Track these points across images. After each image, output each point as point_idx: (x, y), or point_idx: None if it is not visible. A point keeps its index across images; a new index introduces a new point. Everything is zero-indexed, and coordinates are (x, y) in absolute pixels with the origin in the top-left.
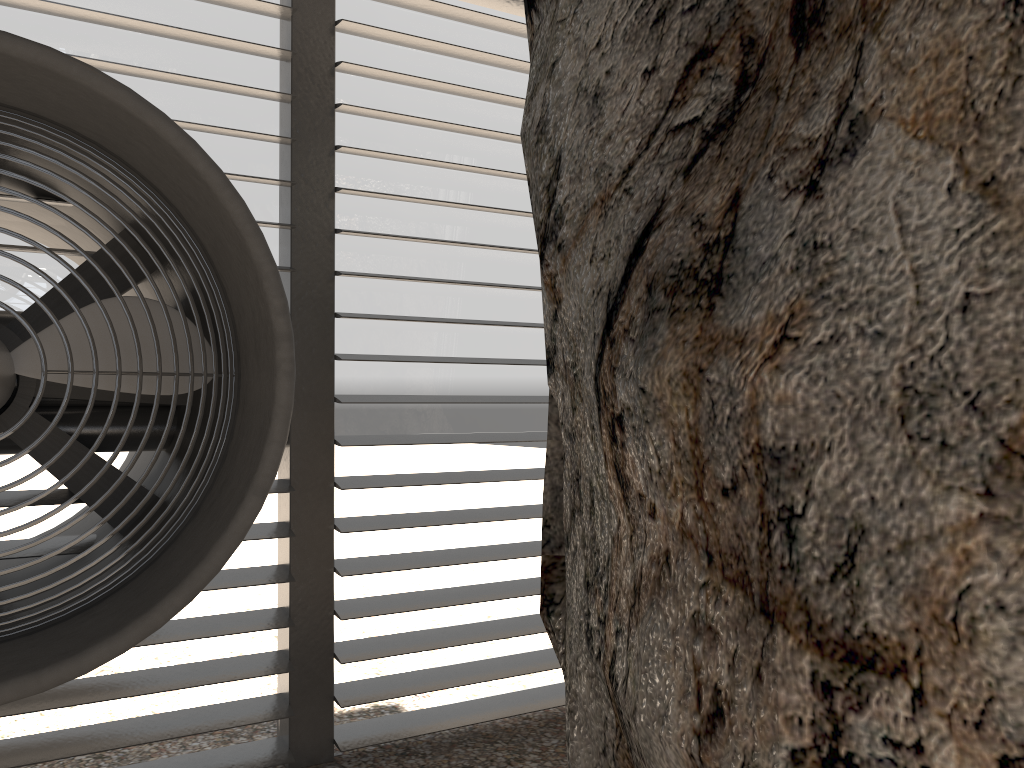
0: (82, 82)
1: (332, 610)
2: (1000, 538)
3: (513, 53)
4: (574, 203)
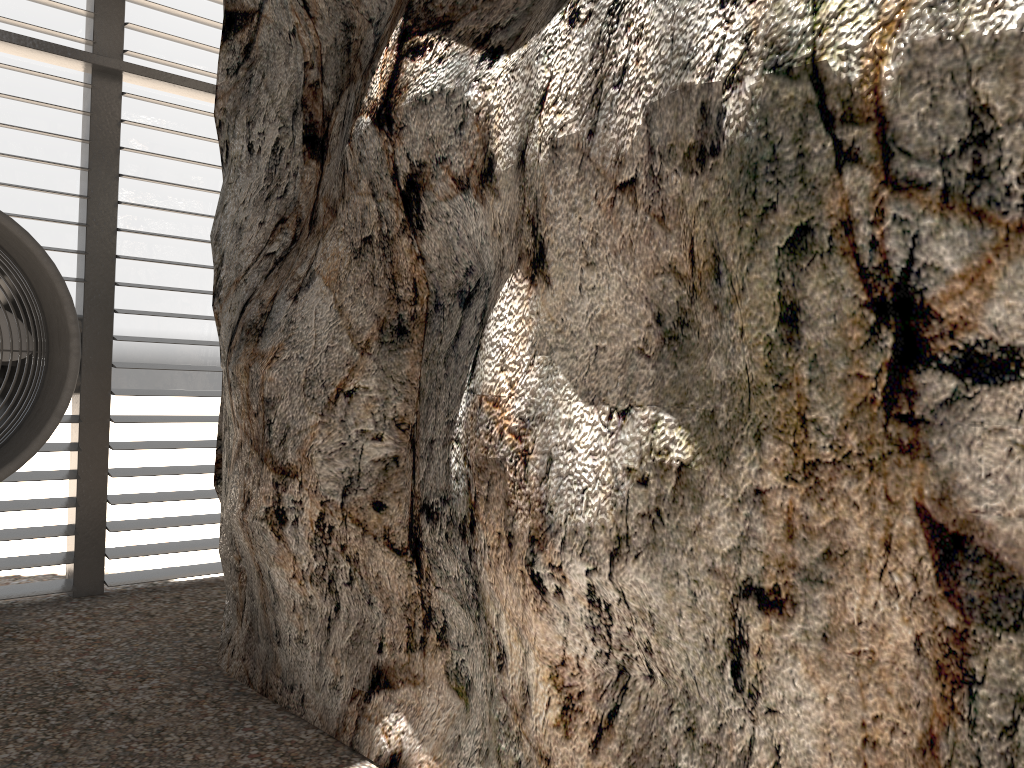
0: None
1: (106, 499)
2: (323, 429)
3: None
4: (227, 280)
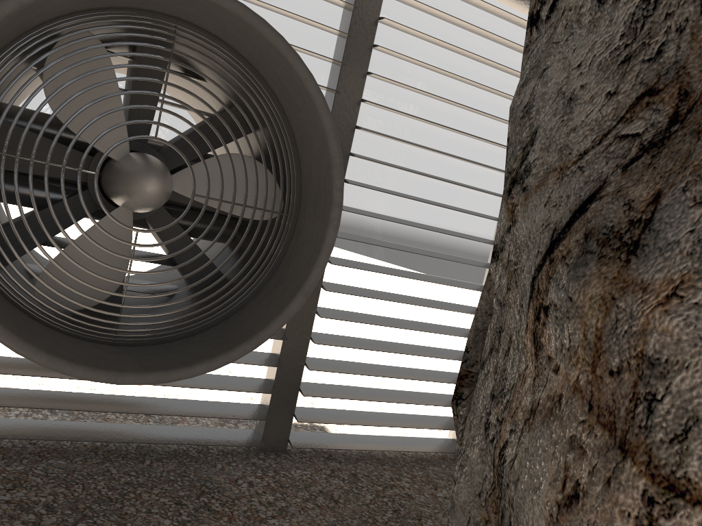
0: (257, 29)
1: (304, 362)
2: None
3: (491, 27)
4: (540, 164)
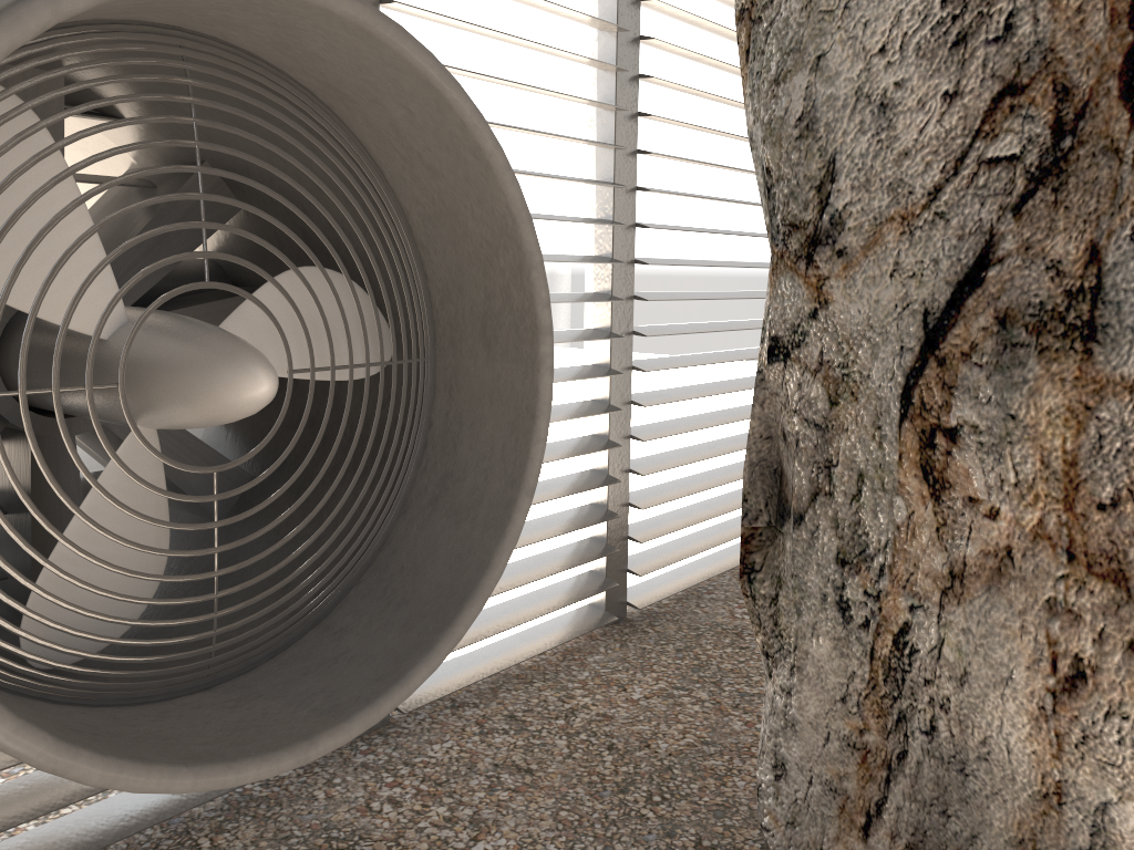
0: (394, 46)
1: None
2: None
3: None
4: (859, 212)
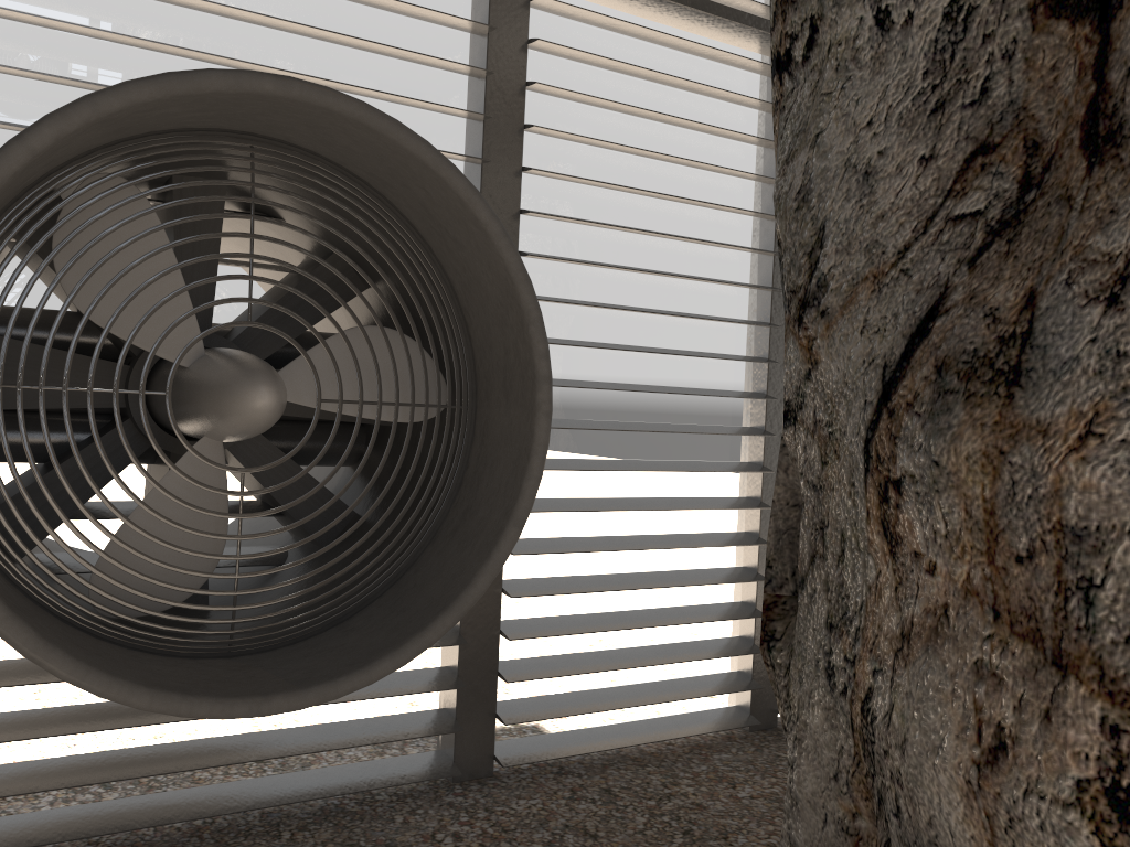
0: (389, 135)
1: (498, 630)
2: None
3: (690, 73)
4: (840, 274)
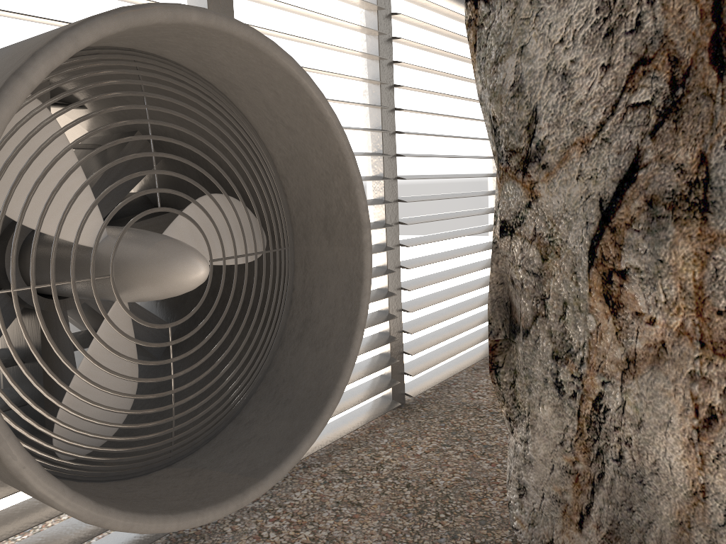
0: (270, 54)
1: None
2: None
3: None
4: (554, 141)
